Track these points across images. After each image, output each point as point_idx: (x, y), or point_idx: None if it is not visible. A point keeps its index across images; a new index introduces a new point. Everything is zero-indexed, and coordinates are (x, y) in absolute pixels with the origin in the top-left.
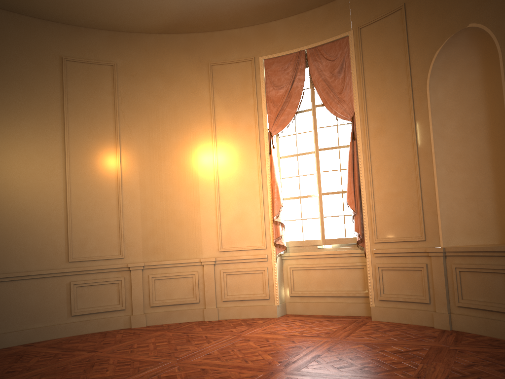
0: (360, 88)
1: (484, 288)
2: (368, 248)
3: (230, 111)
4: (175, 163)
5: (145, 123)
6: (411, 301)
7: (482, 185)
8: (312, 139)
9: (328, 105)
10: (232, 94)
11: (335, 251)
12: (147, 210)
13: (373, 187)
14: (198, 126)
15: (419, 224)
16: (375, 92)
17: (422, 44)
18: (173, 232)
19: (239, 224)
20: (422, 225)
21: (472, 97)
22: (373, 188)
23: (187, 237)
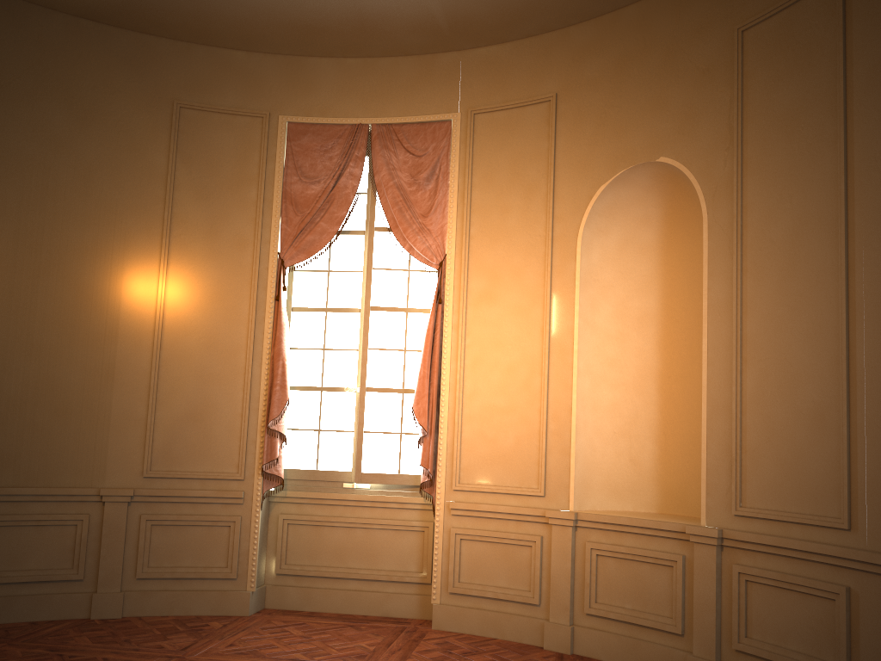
0: (461, 216)
1: (635, 588)
2: (440, 498)
3: (206, 204)
4: (71, 285)
5: (14, 190)
6: (507, 599)
7: (640, 414)
8: (359, 287)
9: (399, 233)
10: (215, 171)
11: (375, 497)
12: None
13: (463, 391)
14: (133, 219)
15: (538, 467)
16: (487, 228)
17: (579, 169)
18: (45, 427)
19: (194, 426)
20: (542, 469)
21: (642, 271)
22: (462, 394)
23: (76, 441)
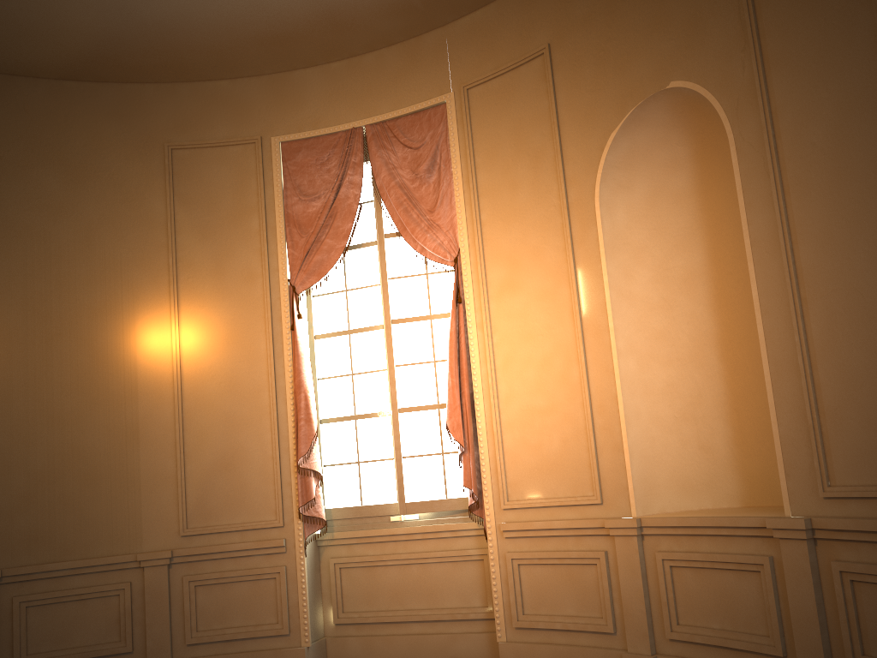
0: (469, 202)
1: (721, 603)
2: (490, 520)
3: (210, 243)
4: (85, 348)
5: (17, 262)
6: (578, 630)
7: (704, 391)
8: (380, 302)
9: (408, 235)
10: (215, 207)
11: (426, 528)
12: (15, 452)
13: (498, 396)
14: (139, 270)
15: (590, 471)
16: (498, 210)
17: (585, 120)
18: (76, 497)
19: (226, 475)
20: (595, 472)
21: (679, 223)
22: (498, 399)
23: (109, 507)
